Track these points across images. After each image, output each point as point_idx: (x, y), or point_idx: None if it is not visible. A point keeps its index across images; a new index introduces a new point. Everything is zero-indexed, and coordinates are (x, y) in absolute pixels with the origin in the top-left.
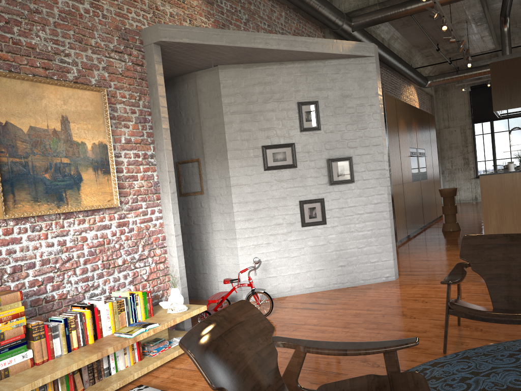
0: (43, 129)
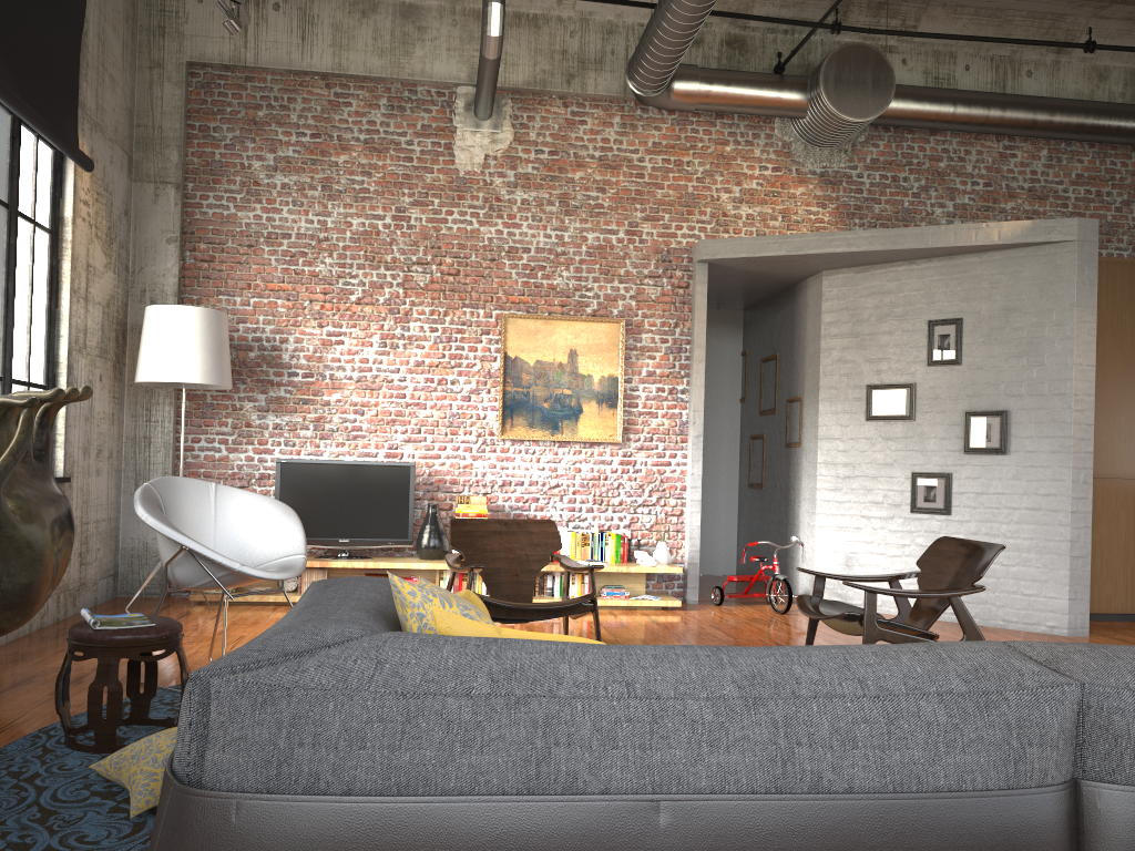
0: (549, 362)
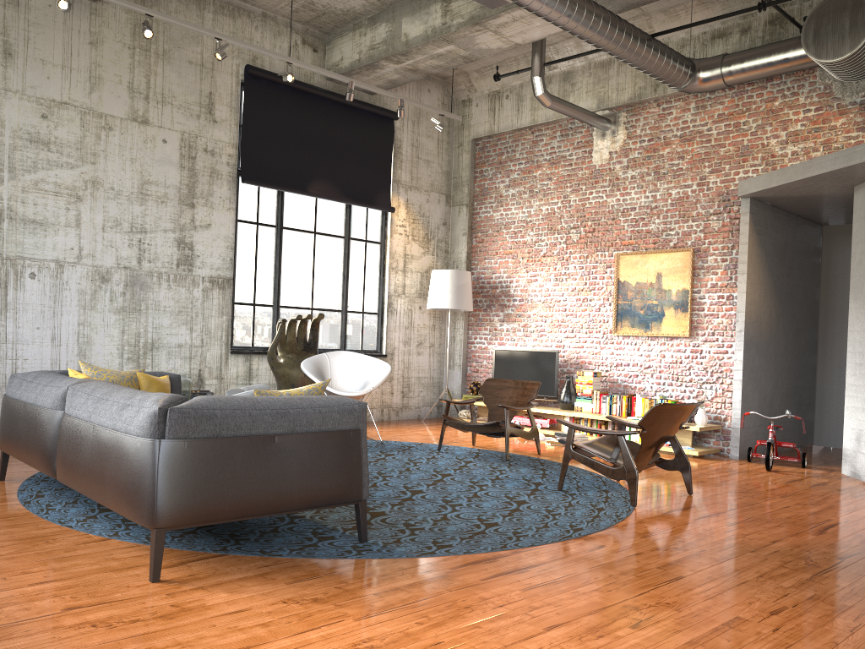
0: (643, 283)
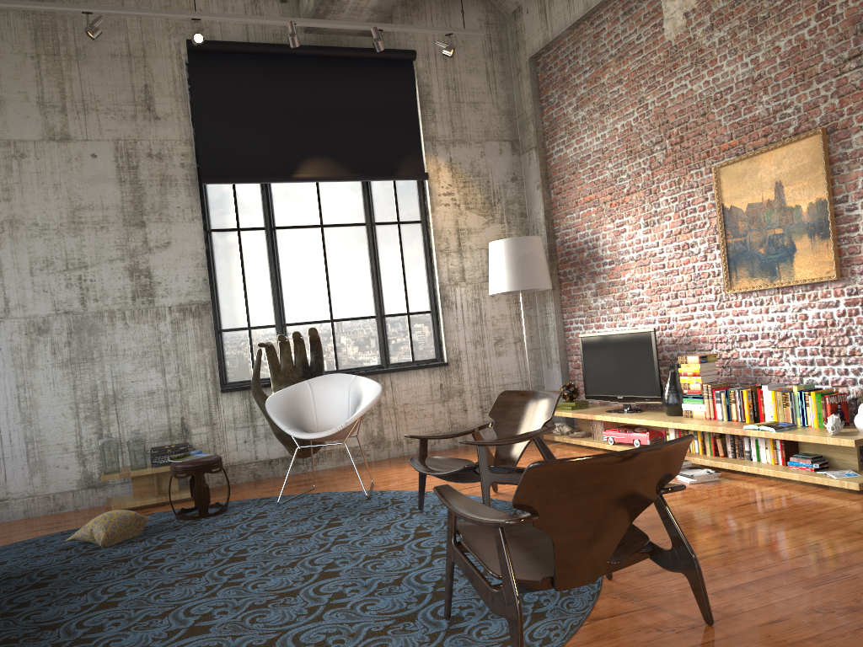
0: (758, 203)
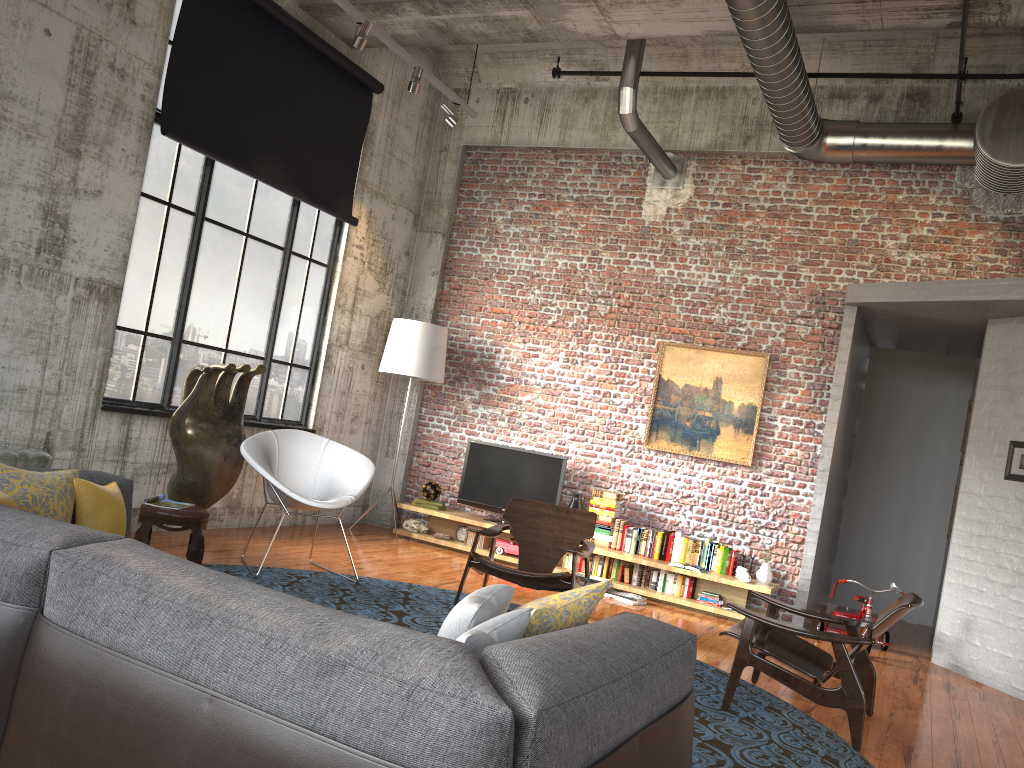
0: (695, 387)
